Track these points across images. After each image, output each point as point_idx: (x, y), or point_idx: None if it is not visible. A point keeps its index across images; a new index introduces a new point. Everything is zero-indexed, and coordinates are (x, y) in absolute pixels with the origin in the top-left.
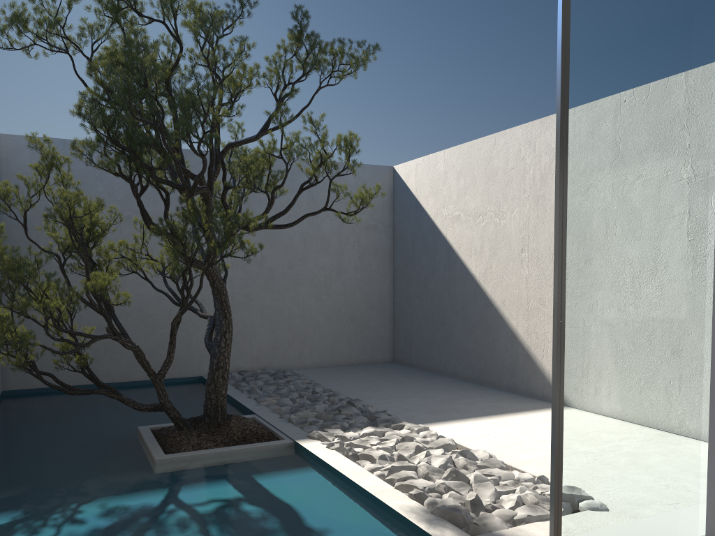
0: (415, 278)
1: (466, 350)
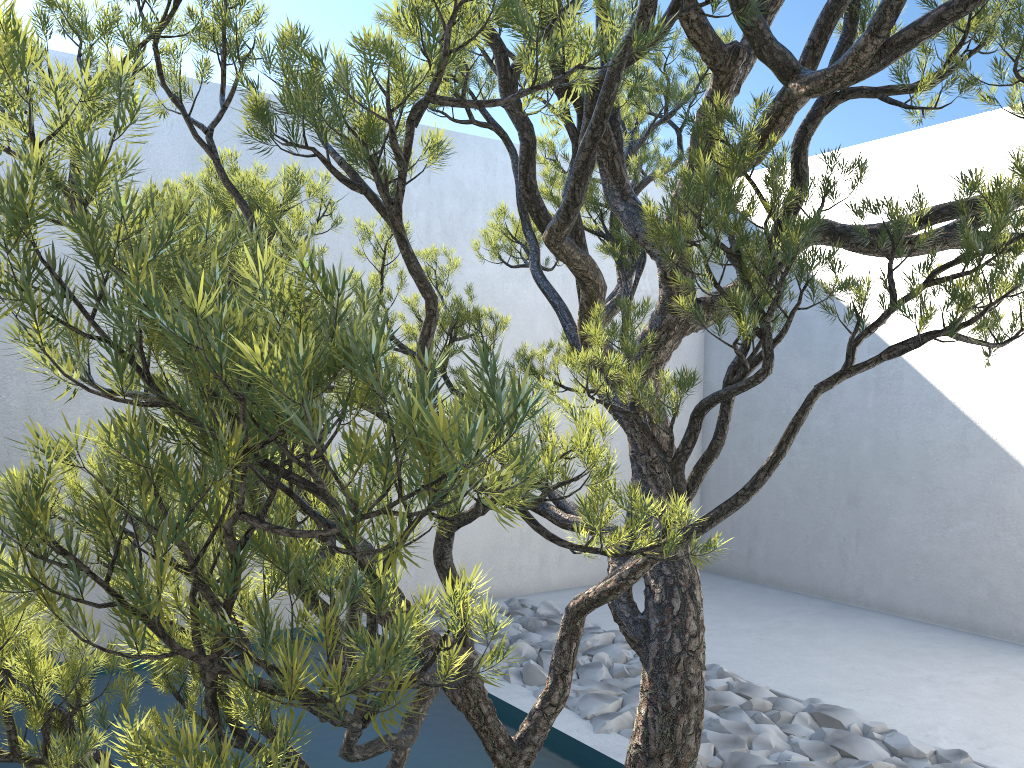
0: (769, 405)
1: (931, 559)
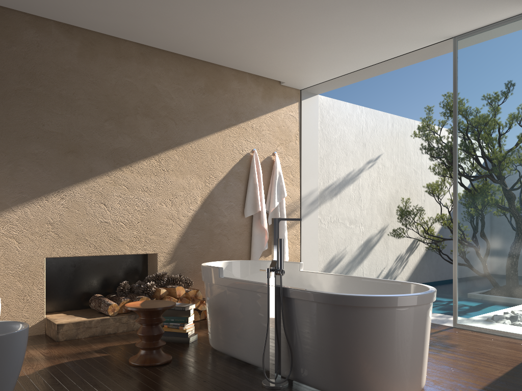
0: None
1: None
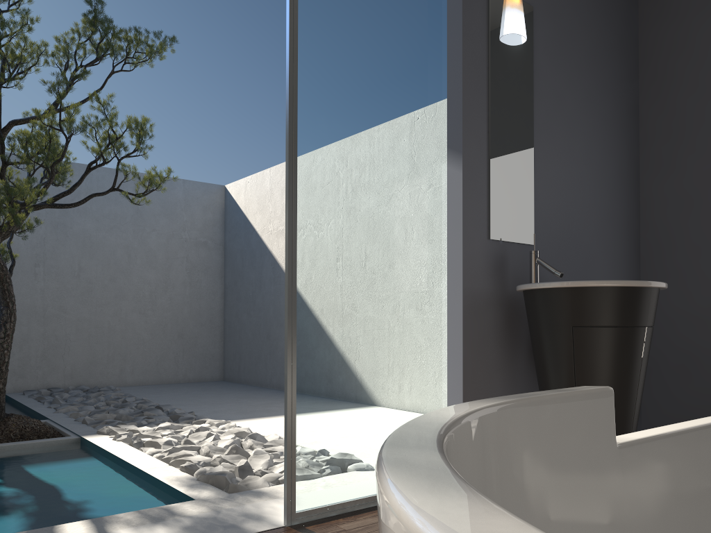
0: (244, 294)
1: None
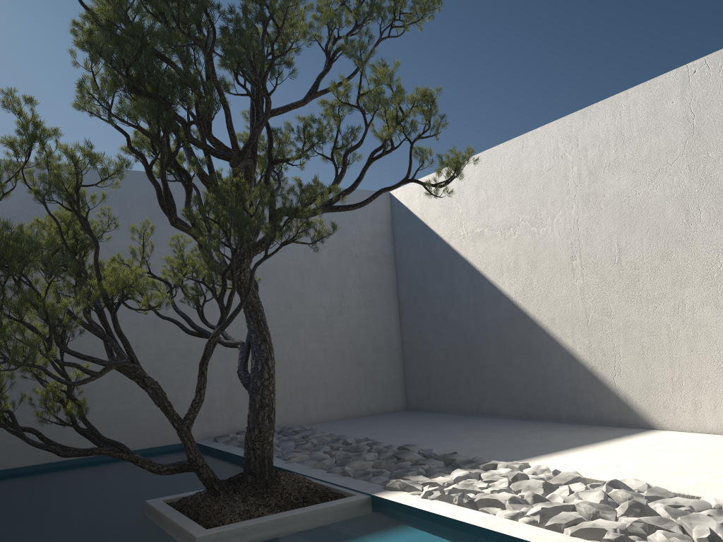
0: (428, 310)
1: (506, 382)
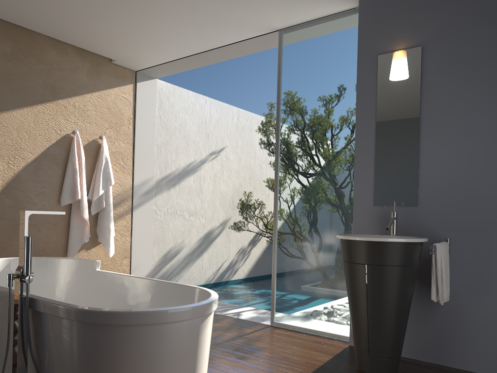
0: None
1: None
